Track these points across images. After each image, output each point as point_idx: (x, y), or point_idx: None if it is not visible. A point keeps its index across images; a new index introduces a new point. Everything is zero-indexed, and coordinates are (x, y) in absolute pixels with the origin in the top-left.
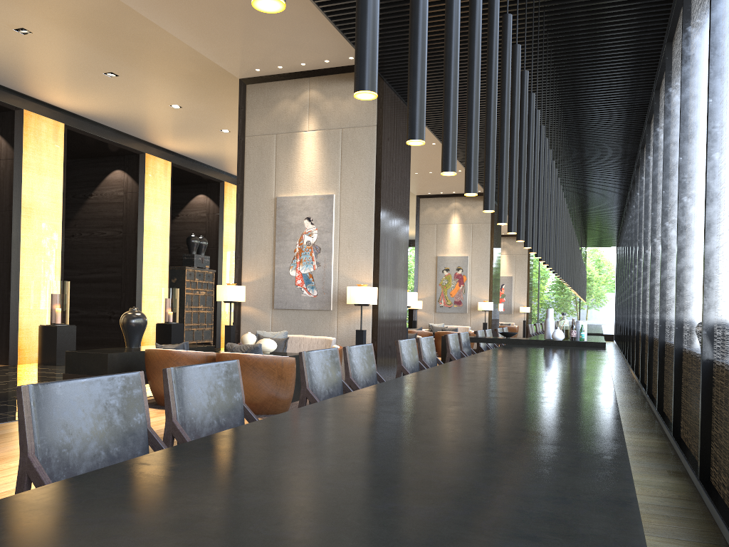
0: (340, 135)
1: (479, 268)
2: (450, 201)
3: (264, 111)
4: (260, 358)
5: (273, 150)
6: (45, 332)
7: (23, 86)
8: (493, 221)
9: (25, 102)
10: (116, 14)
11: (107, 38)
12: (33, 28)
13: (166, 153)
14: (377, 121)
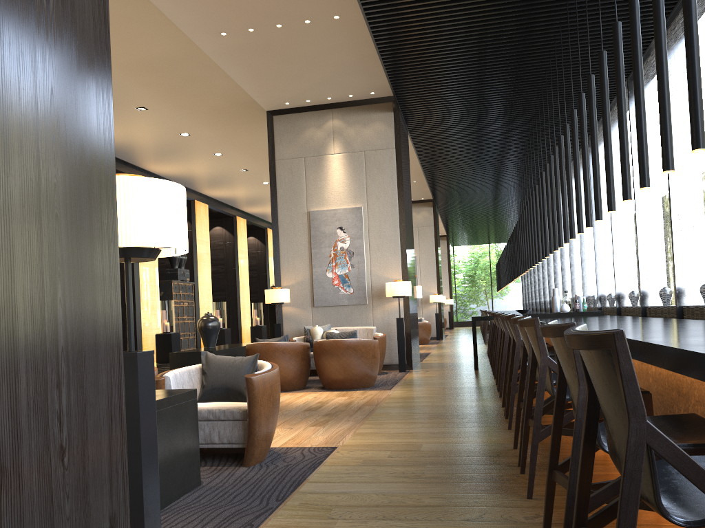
0: (363, 157)
1: (427, 266)
2: None
3: (292, 138)
4: (359, 341)
5: (302, 171)
6: None
7: None
8: (435, 224)
9: None
10: (180, 60)
11: (158, 79)
12: None
13: (151, 176)
14: (395, 144)
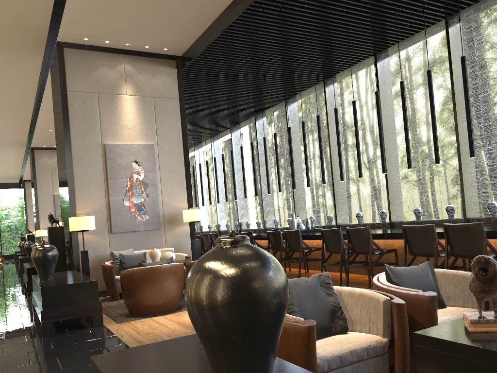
0: (153, 102)
1: None
2: None
3: (84, 73)
4: None
5: (96, 106)
6: None
7: None
8: None
9: None
10: None
11: None
12: None
13: None
14: (179, 96)
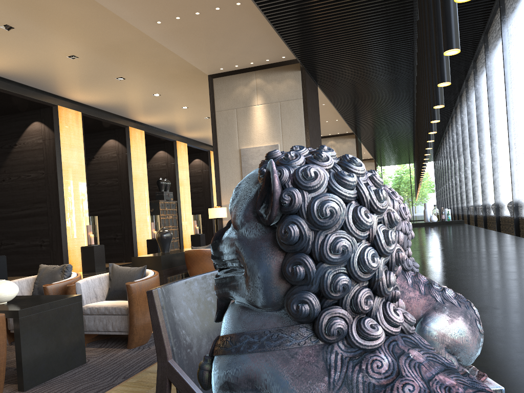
0: (279, 106)
1: None
2: (328, 140)
3: (226, 94)
4: None
5: (235, 119)
6: (86, 251)
7: (59, 90)
8: (357, 151)
9: (58, 100)
10: (137, 42)
11: (126, 57)
12: (80, 54)
13: (141, 125)
14: (303, 95)
